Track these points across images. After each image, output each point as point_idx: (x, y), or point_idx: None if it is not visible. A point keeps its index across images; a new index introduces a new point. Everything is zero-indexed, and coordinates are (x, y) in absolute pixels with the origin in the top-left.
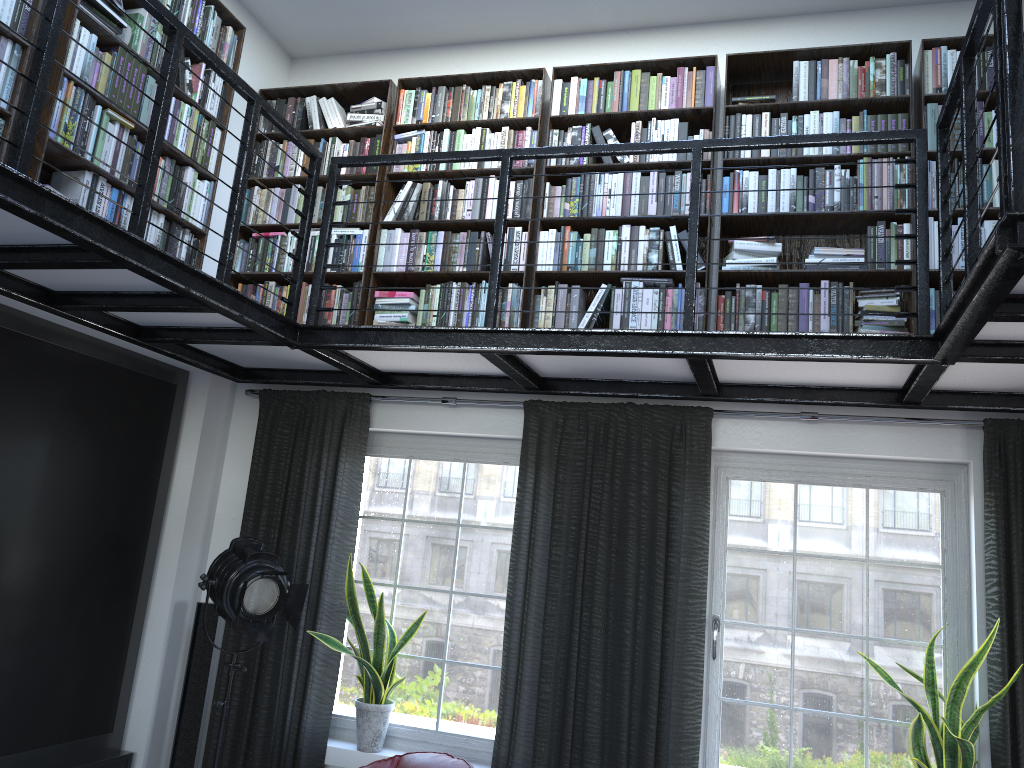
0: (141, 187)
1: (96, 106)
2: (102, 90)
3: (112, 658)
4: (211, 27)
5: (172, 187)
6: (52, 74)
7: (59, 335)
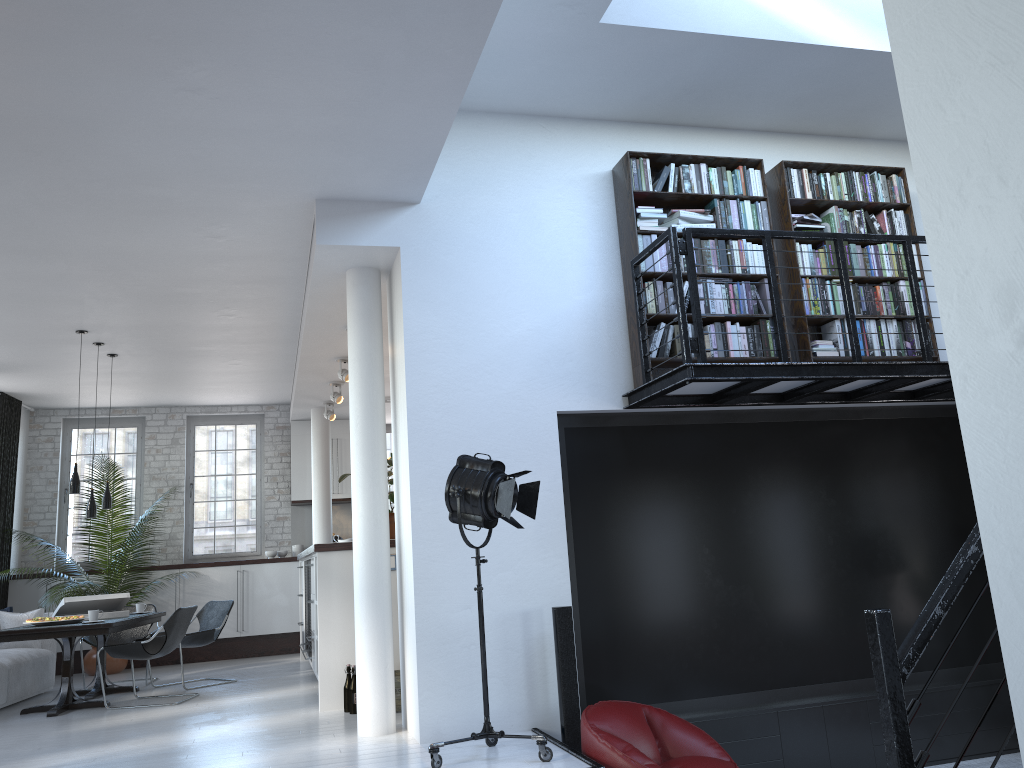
0: (850, 334)
1: (825, 282)
2: (825, 271)
3: (987, 610)
4: (878, 185)
5: (893, 299)
6: (795, 280)
7: (865, 412)
